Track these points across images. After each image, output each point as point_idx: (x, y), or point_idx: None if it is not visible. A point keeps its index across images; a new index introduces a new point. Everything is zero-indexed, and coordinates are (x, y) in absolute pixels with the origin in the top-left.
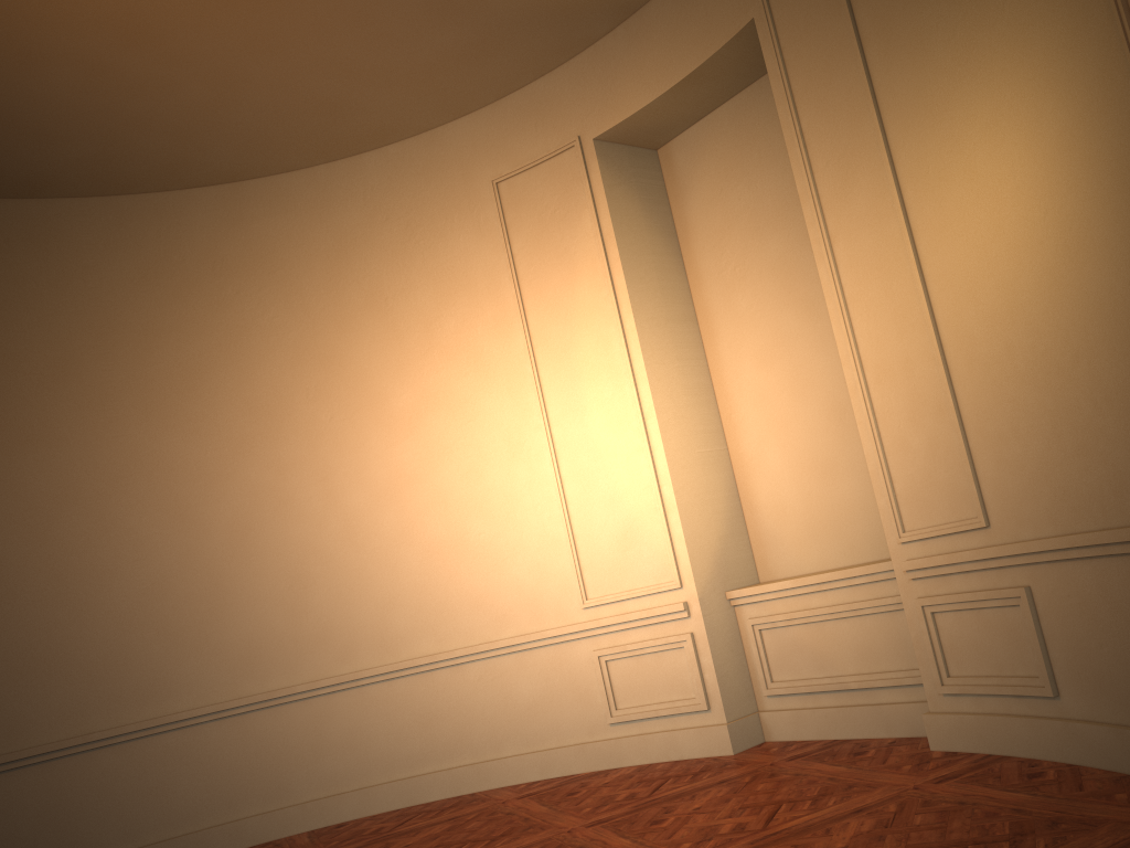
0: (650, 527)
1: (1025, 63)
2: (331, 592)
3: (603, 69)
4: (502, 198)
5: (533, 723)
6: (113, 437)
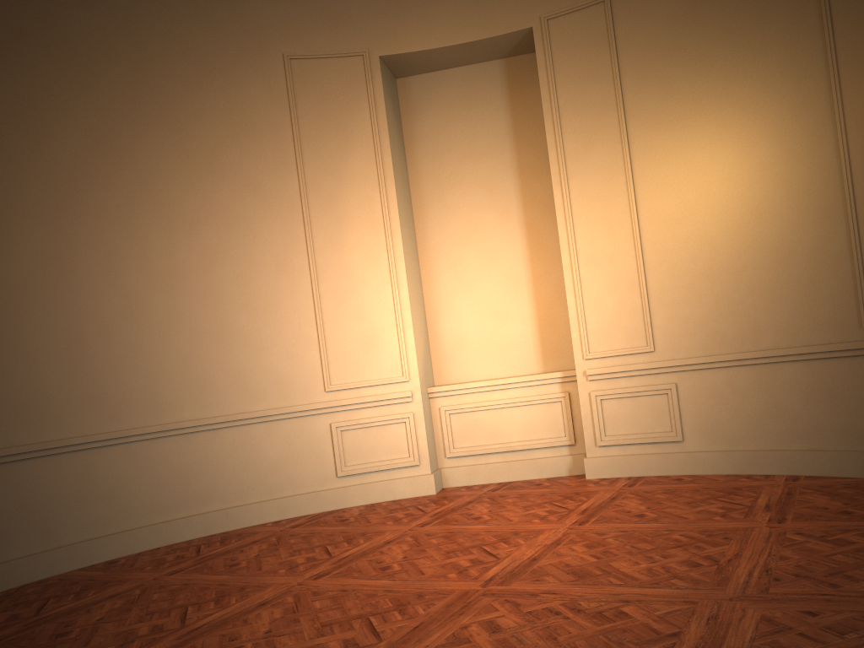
0: (389, 337)
1: (750, 119)
2: (106, 358)
3: (395, 11)
4: (293, 72)
5: (275, 477)
6: None
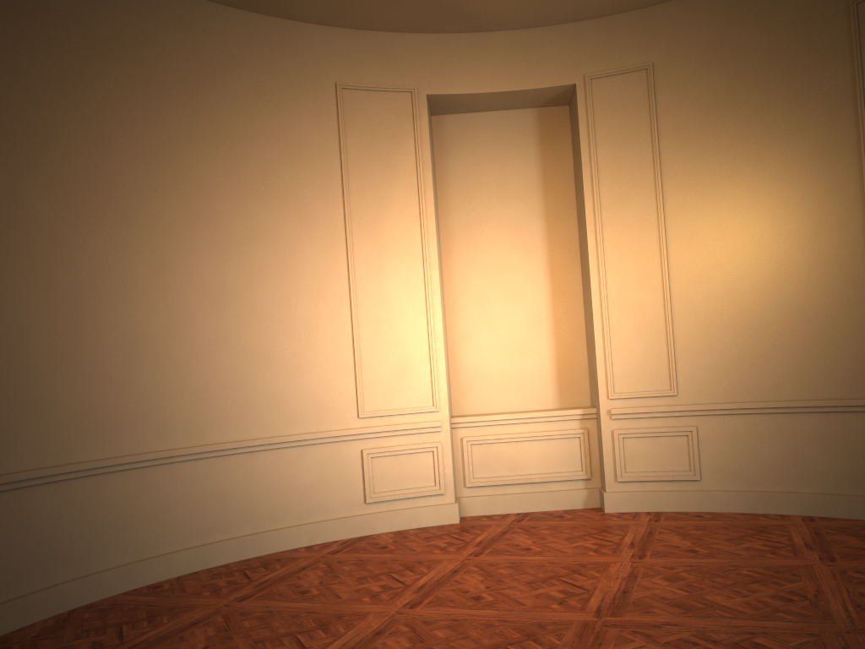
0: (421, 367)
1: (782, 192)
2: (155, 375)
3: (445, 53)
4: (344, 101)
5: (306, 502)
6: None
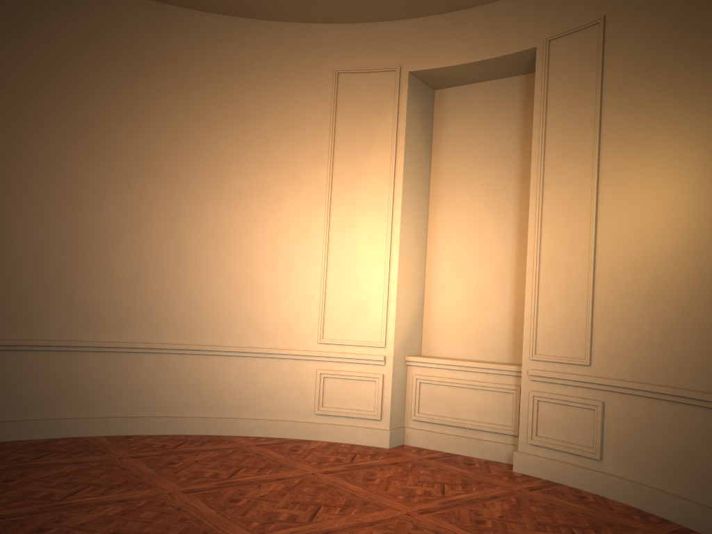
0: (375, 307)
1: (707, 146)
2: (158, 289)
3: (428, 33)
4: (339, 83)
5: (267, 402)
6: (37, 144)
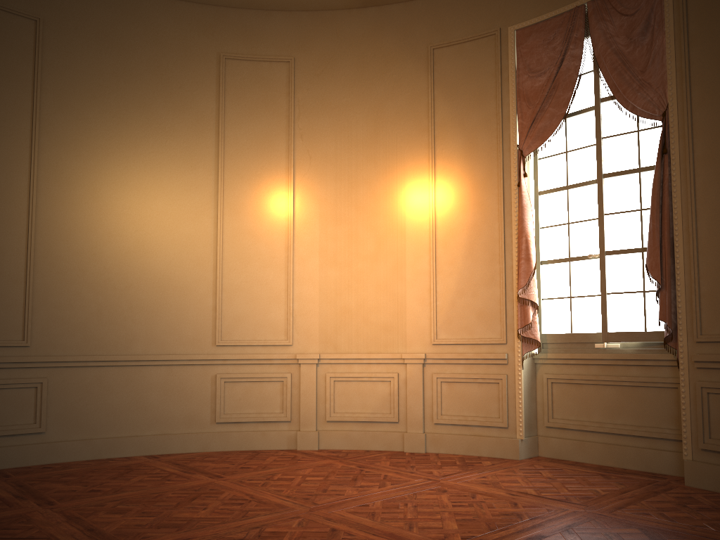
0: None
1: (152, 178)
2: None
3: None
4: None
5: None
6: None
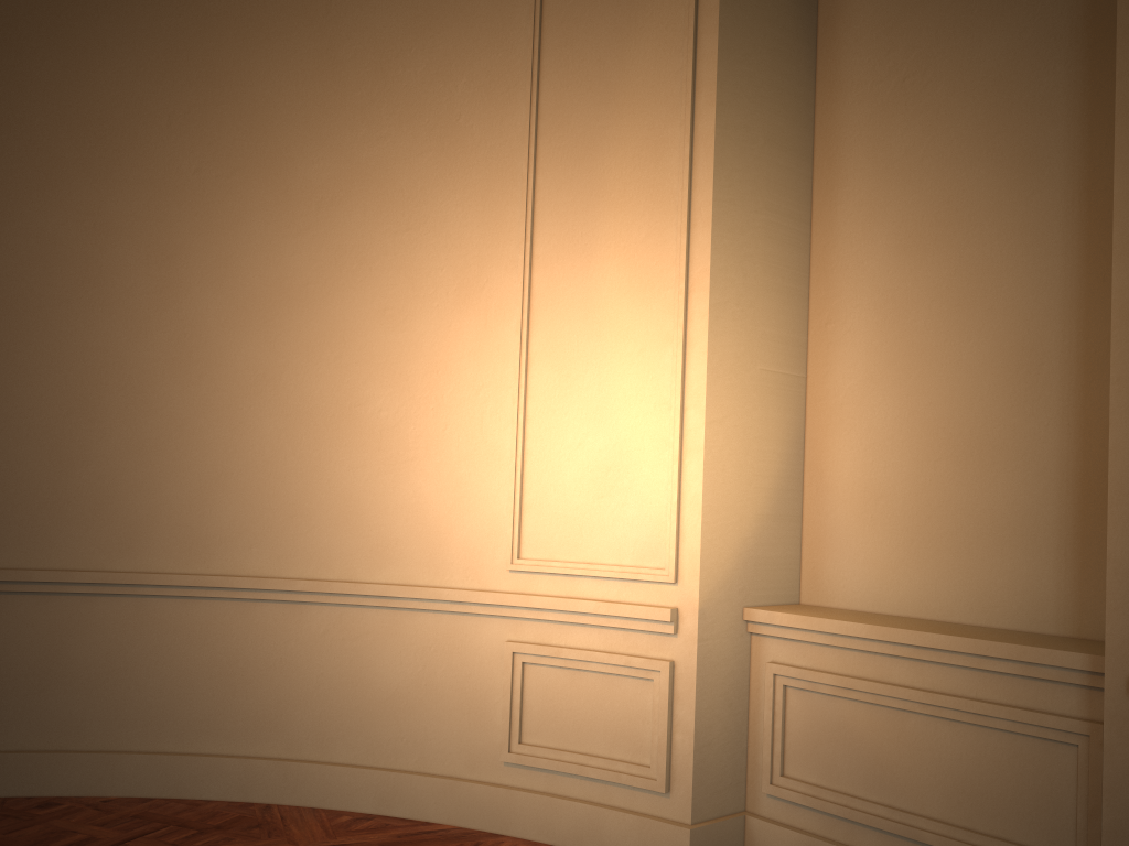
0: (650, 470)
1: None
2: (130, 440)
3: None
4: None
5: (388, 724)
6: None
